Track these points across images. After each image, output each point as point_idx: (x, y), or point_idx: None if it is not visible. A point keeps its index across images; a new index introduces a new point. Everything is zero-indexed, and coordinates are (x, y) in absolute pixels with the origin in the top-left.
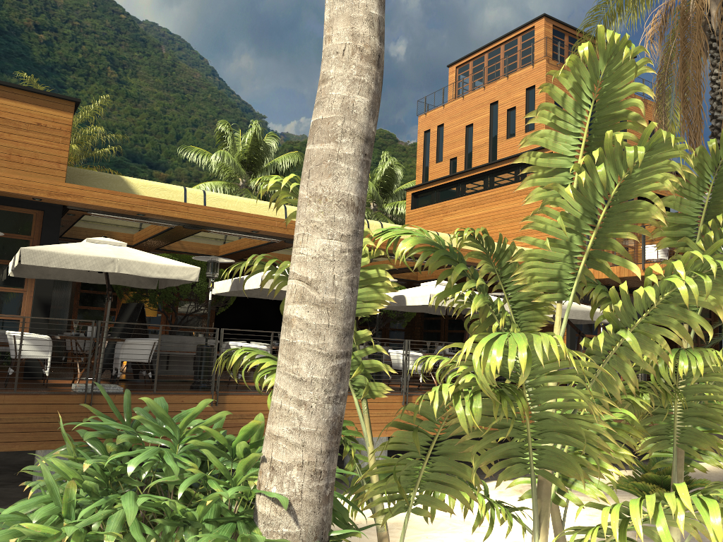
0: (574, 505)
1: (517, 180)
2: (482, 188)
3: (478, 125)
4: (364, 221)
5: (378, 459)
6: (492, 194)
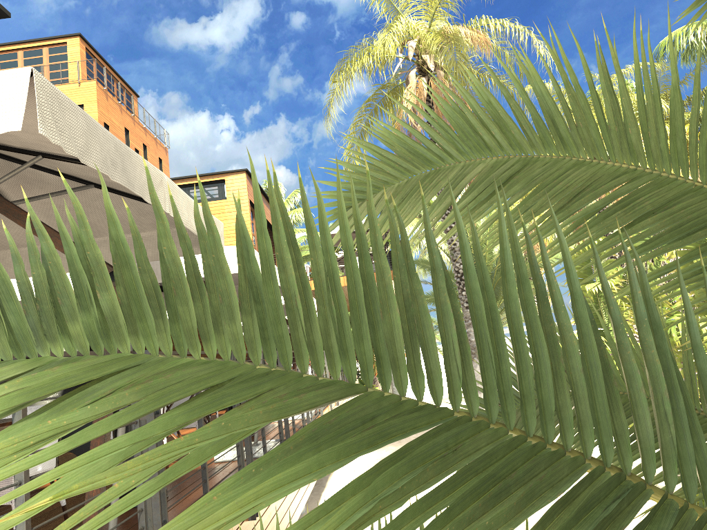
0: None
1: None
2: None
3: None
4: None
5: None
6: None
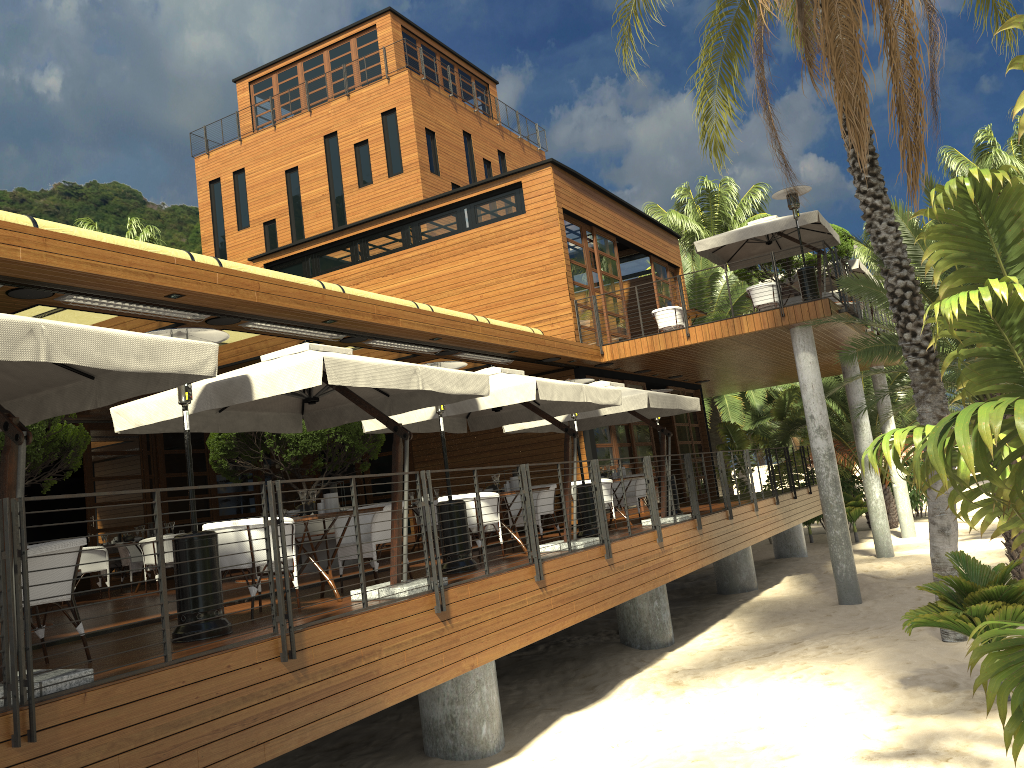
0: (783, 679)
1: (464, 228)
2: (401, 246)
3: (307, 168)
4: (318, 284)
5: (493, 694)
6: (423, 252)
